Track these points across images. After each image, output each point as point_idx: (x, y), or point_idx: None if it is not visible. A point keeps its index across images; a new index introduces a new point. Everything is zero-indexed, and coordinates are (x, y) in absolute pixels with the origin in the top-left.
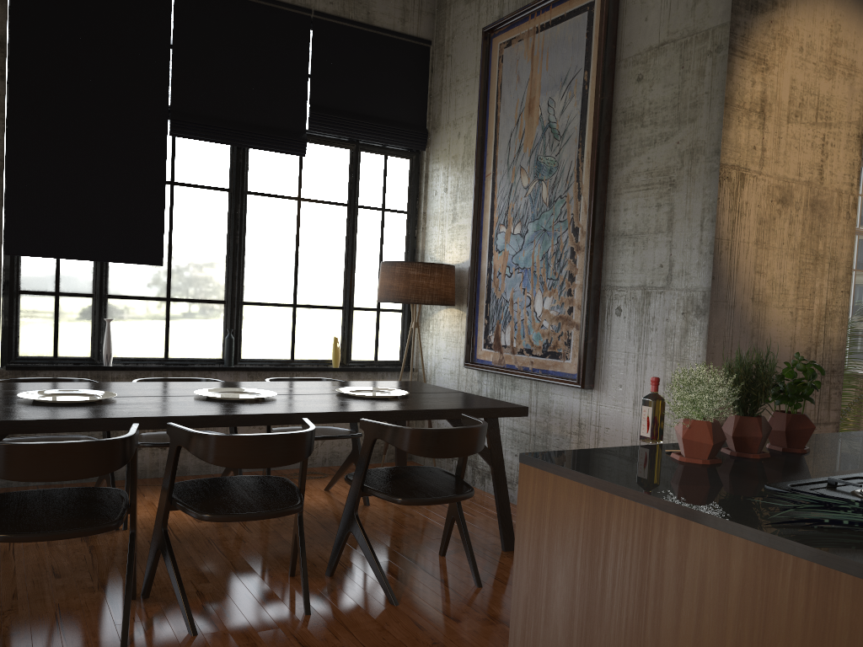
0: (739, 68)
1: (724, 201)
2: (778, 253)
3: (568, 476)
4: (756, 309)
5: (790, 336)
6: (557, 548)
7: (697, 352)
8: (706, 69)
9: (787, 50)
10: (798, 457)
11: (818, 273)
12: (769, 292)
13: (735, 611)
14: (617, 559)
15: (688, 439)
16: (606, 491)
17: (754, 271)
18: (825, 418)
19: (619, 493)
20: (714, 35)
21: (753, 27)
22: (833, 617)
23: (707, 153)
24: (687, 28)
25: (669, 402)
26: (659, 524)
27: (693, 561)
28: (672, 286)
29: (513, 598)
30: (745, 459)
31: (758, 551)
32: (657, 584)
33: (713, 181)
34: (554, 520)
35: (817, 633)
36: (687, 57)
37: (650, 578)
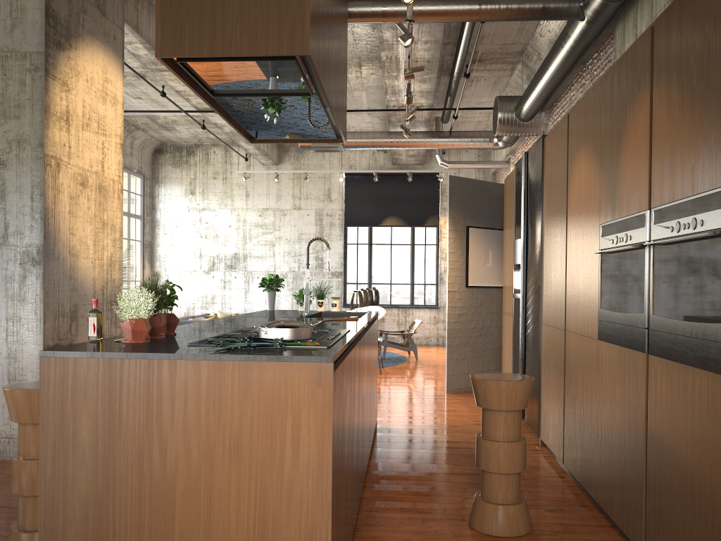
0: (52, 87)
1: (48, 181)
2: (82, 221)
3: (87, 356)
4: (72, 260)
5: (92, 278)
6: (80, 402)
7: (36, 292)
8: (27, 81)
9: (80, 79)
10: (177, 336)
11: (105, 235)
12: (79, 248)
13: (205, 395)
14: (129, 394)
15: (135, 329)
16: (118, 358)
17: (69, 233)
18: (115, 333)
19: (128, 357)
20: (32, 58)
21: (59, 59)
22: (251, 381)
23: (33, 144)
24: (7, 45)
25: (13, 332)
26: (157, 366)
27: (180, 379)
28: (9, 242)
29: (41, 447)
30: (157, 339)
31: (215, 364)
32: (158, 398)
33: (40, 166)
34: (77, 385)
35: (245, 390)
36: (9, 68)
37: (153, 396)
